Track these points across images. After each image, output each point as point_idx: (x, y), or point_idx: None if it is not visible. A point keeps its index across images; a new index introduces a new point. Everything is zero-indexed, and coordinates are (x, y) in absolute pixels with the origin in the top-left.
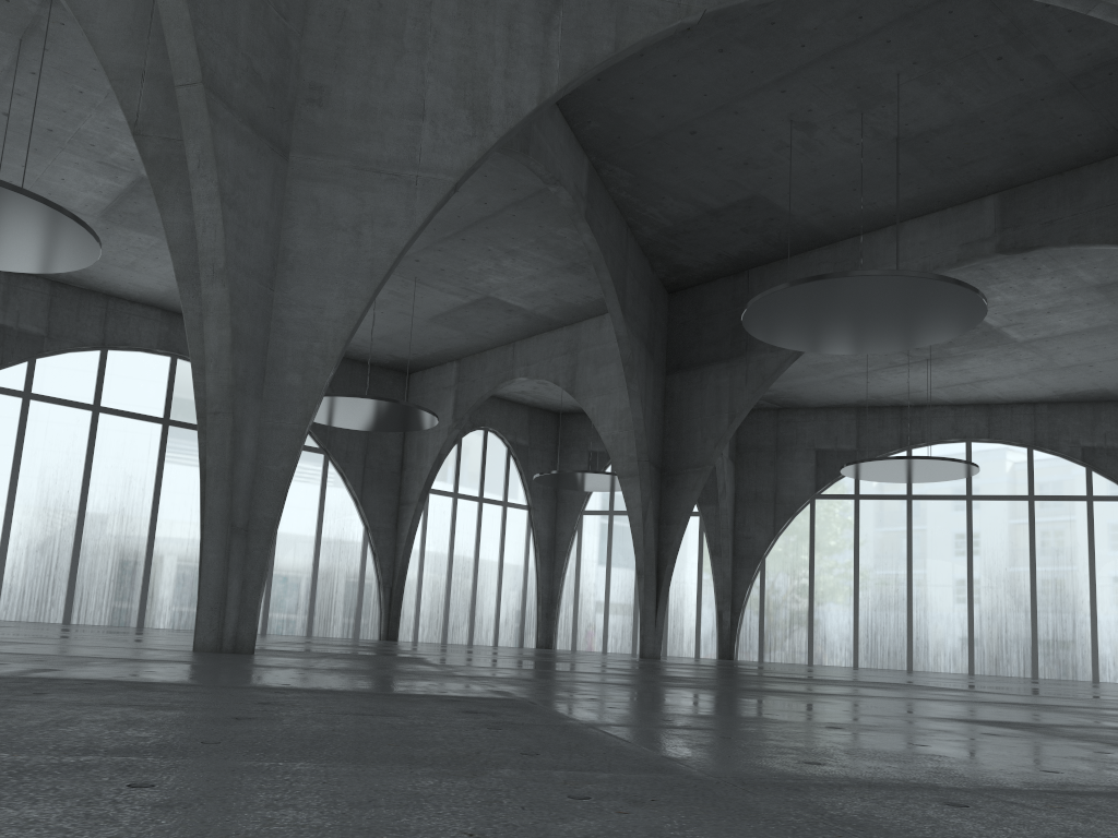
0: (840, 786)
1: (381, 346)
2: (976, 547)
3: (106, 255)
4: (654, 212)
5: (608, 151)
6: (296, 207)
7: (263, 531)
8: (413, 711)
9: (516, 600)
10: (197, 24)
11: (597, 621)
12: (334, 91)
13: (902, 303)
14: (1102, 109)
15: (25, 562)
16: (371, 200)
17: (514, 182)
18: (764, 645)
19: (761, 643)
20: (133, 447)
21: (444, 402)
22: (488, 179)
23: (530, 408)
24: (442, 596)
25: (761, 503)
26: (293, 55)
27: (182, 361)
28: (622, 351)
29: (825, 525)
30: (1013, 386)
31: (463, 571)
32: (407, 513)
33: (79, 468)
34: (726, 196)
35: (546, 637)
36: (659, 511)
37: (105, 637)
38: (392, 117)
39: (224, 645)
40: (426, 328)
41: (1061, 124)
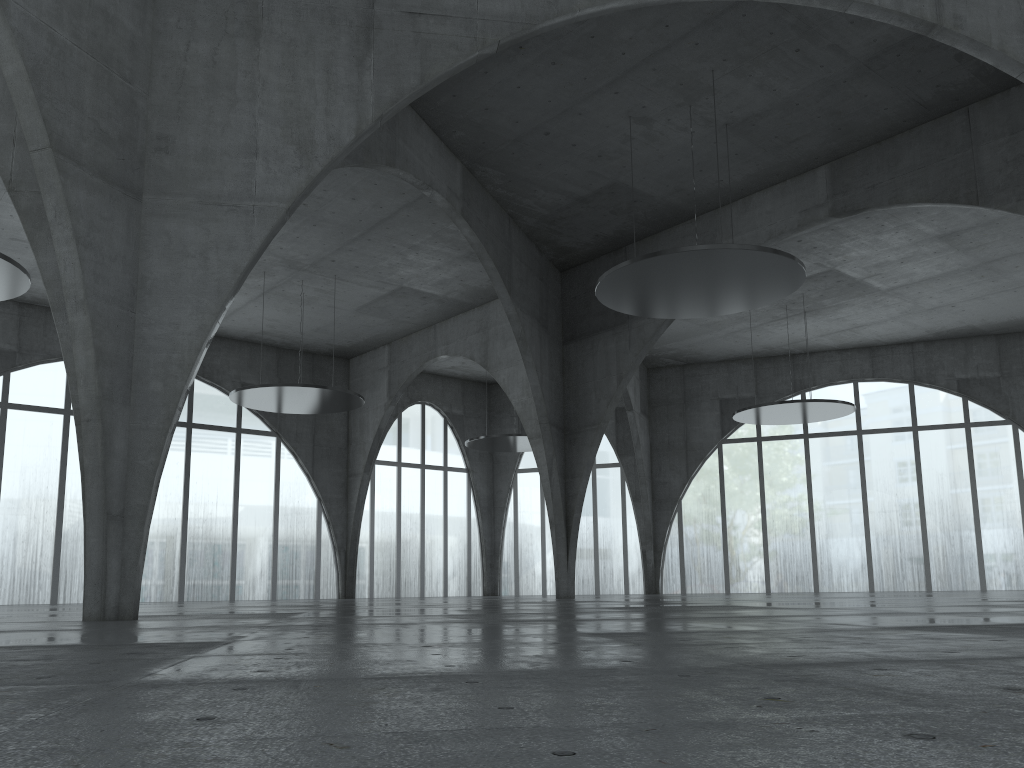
0: (206, 683)
1: (319, 337)
2: (869, 476)
3: None
4: (530, 203)
5: (477, 154)
6: (151, 241)
7: (137, 516)
8: (78, 656)
9: (462, 554)
10: (41, 99)
11: (536, 567)
12: (178, 139)
13: (729, 272)
14: (899, 85)
15: (13, 552)
16: (215, 229)
17: (402, 188)
18: (686, 578)
19: (683, 577)
20: None
21: (380, 382)
22: (378, 187)
23: (462, 381)
24: (393, 555)
25: (674, 451)
26: (140, 112)
27: None
28: (514, 328)
29: (733, 466)
30: (889, 329)
31: (411, 531)
32: (355, 483)
33: (55, 466)
34: (590, 185)
35: (491, 585)
36: (565, 466)
37: (42, 614)
38: (229, 157)
39: (107, 614)
40: (354, 319)
41: (867, 101)
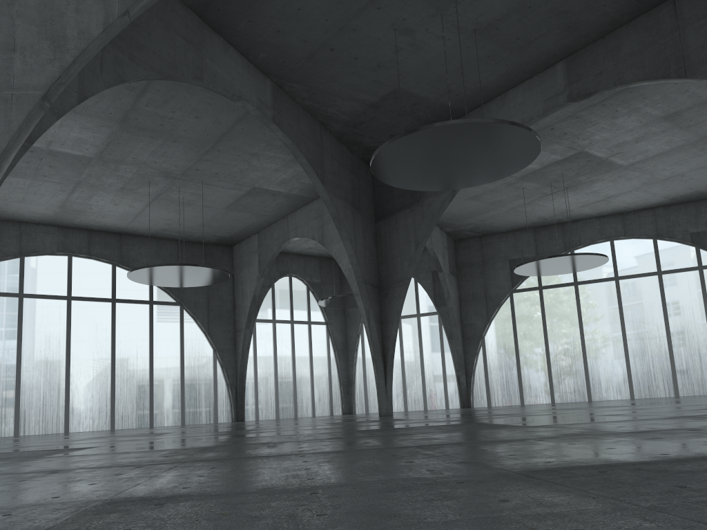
0: None
1: (205, 230)
2: (625, 311)
3: (4, 196)
4: (333, 111)
5: (281, 72)
6: None
7: None
8: None
9: (325, 385)
10: None
11: None
12: None
13: (475, 144)
14: None
15: None
16: None
17: (231, 105)
18: (490, 395)
19: (488, 394)
20: (49, 317)
21: (253, 261)
22: (213, 106)
23: (319, 258)
24: (273, 388)
25: (477, 300)
26: None
27: (76, 258)
28: (330, 210)
29: (522, 309)
30: (634, 198)
31: (285, 370)
32: (240, 337)
33: (14, 335)
34: (377, 92)
35: (348, 407)
36: (381, 315)
37: None
38: None
39: None
40: (227, 215)
41: None
